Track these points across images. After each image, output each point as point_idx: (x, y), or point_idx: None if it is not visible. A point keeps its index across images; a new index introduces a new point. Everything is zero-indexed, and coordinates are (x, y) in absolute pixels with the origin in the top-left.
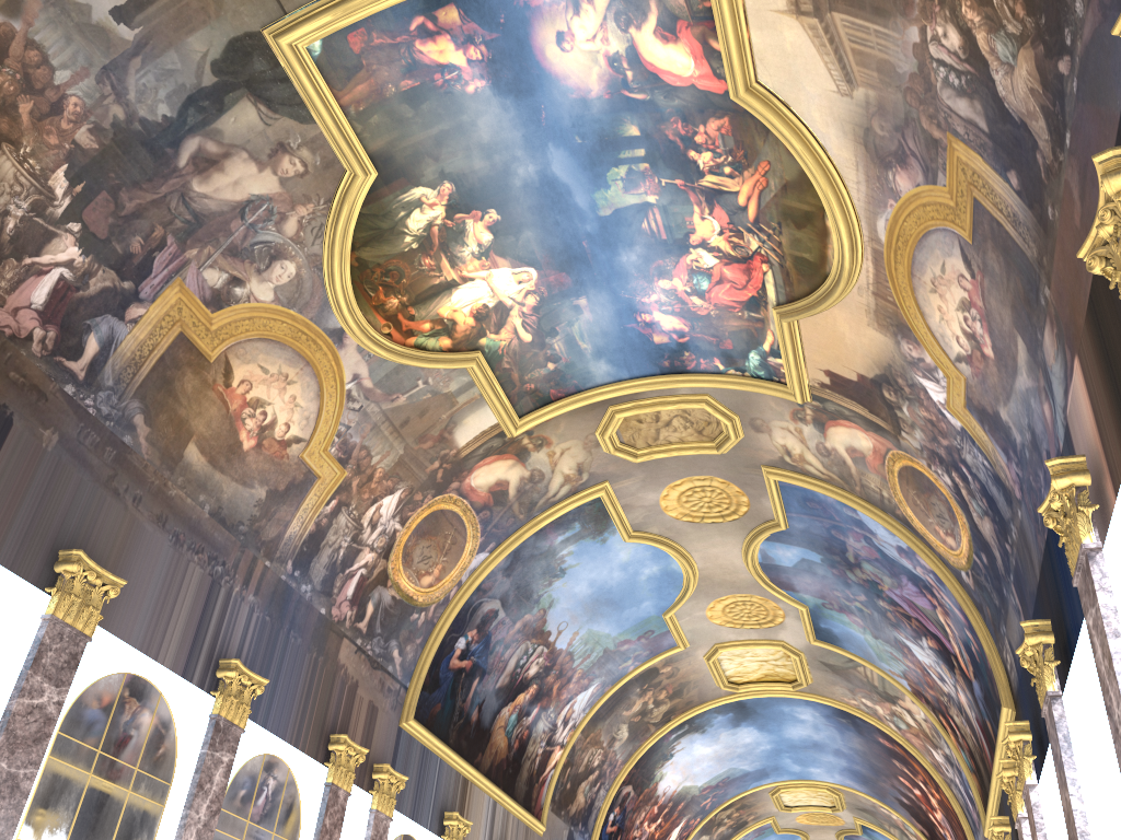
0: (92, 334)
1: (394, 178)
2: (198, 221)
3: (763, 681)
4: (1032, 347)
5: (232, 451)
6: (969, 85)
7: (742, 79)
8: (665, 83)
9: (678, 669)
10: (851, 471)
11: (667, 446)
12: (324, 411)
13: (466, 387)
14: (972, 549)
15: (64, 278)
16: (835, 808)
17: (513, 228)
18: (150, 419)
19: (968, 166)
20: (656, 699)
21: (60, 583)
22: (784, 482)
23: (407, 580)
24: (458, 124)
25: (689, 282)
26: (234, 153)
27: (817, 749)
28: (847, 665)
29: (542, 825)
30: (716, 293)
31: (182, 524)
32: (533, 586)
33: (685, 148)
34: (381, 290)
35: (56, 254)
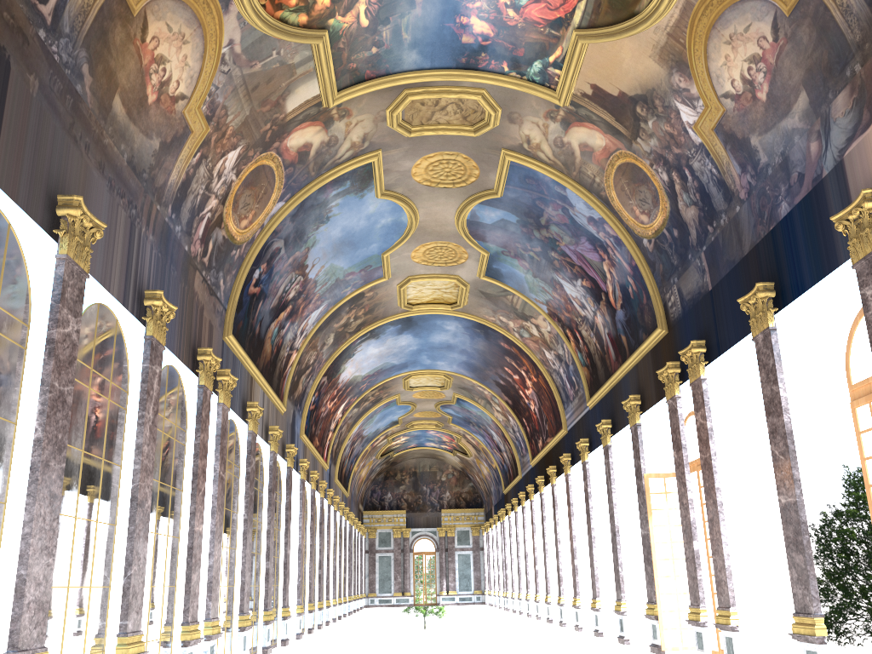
0: None
1: None
2: None
3: (430, 303)
4: (817, 102)
5: (141, 104)
6: None
7: None
8: None
9: (377, 294)
10: (575, 161)
11: (435, 126)
12: (203, 72)
13: (306, 61)
14: (665, 226)
15: None
16: (444, 388)
17: None
18: (92, 69)
19: None
20: (356, 315)
21: (65, 226)
22: (515, 163)
23: (233, 223)
24: None
25: None
26: None
27: (448, 349)
28: (500, 294)
29: (285, 407)
30: (530, 10)
31: (112, 171)
32: (306, 230)
33: None
34: None
35: None
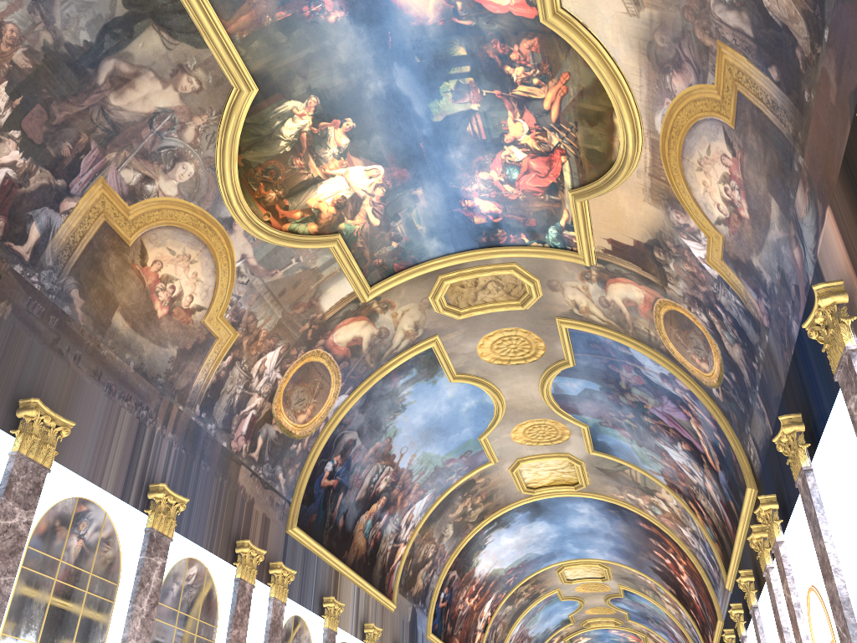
0: (34, 223)
1: (271, 94)
2: (115, 129)
3: (553, 485)
4: (785, 205)
5: (149, 318)
6: (738, 0)
7: (551, 5)
8: (487, 11)
9: (489, 480)
10: (625, 318)
11: (483, 305)
12: (219, 285)
13: (329, 263)
14: (723, 370)
15: (8, 176)
16: (604, 579)
17: (366, 133)
18: (84, 293)
19: (734, 66)
20: (473, 503)
21: (22, 426)
22: (573, 330)
23: (287, 418)
24: (321, 48)
25: (502, 173)
26: (143, 73)
27: (592, 535)
28: (617, 469)
29: (393, 604)
30: (524, 181)
31: (113, 377)
32: (382, 420)
33: (502, 64)
34: (262, 185)
35: (1, 156)
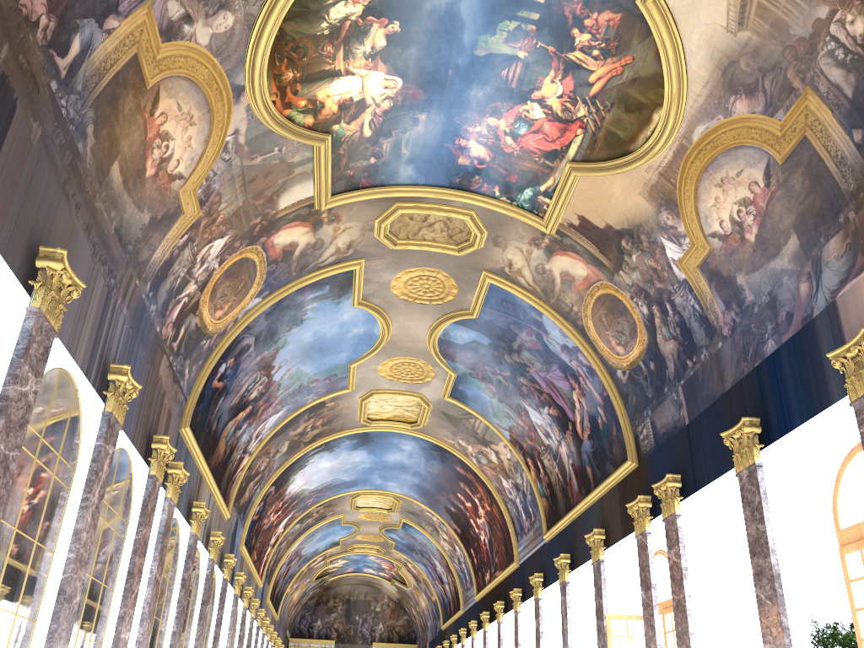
0: (78, 34)
1: None
2: None
3: (390, 420)
4: (808, 245)
5: (139, 175)
6: (852, 63)
7: None
8: None
9: (338, 405)
10: (554, 288)
11: (421, 242)
12: (205, 156)
13: (305, 162)
14: (641, 358)
15: None
16: (391, 510)
17: (405, 42)
18: (97, 131)
19: (813, 114)
20: (314, 425)
21: (42, 278)
22: (494, 285)
23: (208, 311)
24: None
25: (511, 125)
26: None
27: (401, 470)
28: (462, 417)
29: (229, 513)
30: (527, 139)
31: (98, 236)
32: (278, 330)
33: (573, 25)
34: (285, 62)
35: None
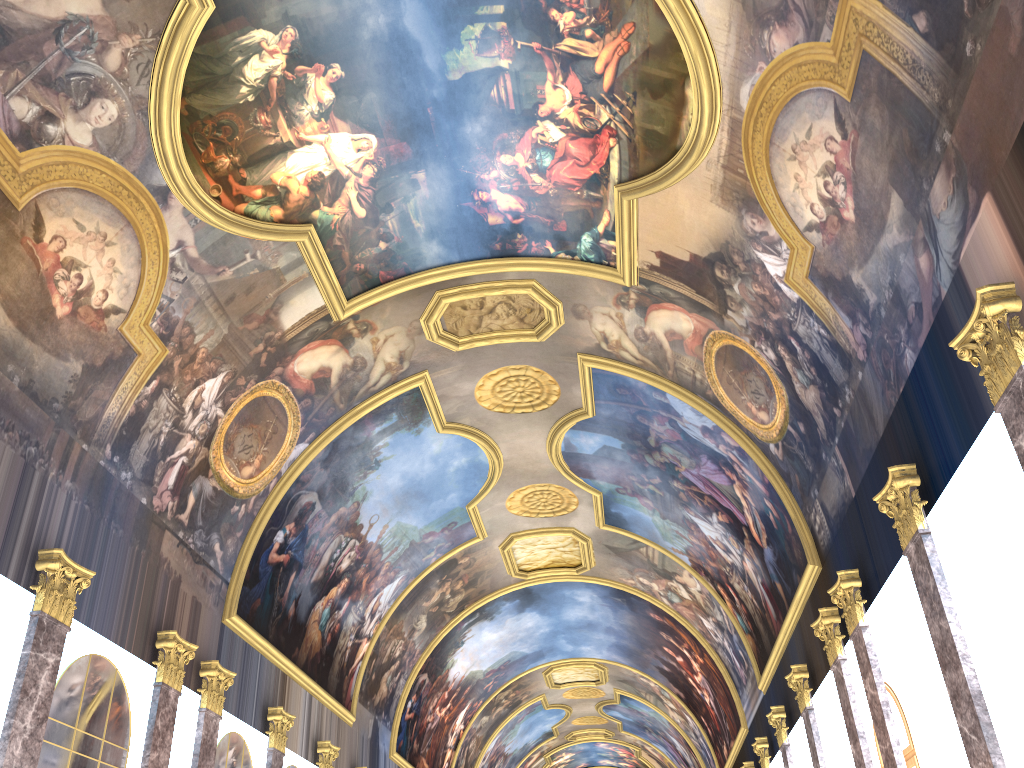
0: None
1: (233, 16)
2: (4, 37)
3: (550, 568)
4: (913, 200)
5: (44, 317)
6: None
7: None
8: None
9: (475, 560)
10: (666, 355)
11: (488, 334)
12: (146, 280)
13: (295, 264)
14: (788, 420)
15: None
16: (599, 682)
17: (357, 87)
18: None
19: (862, 16)
20: (453, 589)
21: None
22: (597, 370)
23: (228, 470)
24: None
25: (531, 158)
26: None
27: (590, 629)
28: (631, 547)
29: (352, 715)
30: (557, 171)
31: None
32: (349, 479)
33: (548, 6)
34: (212, 146)
35: None
